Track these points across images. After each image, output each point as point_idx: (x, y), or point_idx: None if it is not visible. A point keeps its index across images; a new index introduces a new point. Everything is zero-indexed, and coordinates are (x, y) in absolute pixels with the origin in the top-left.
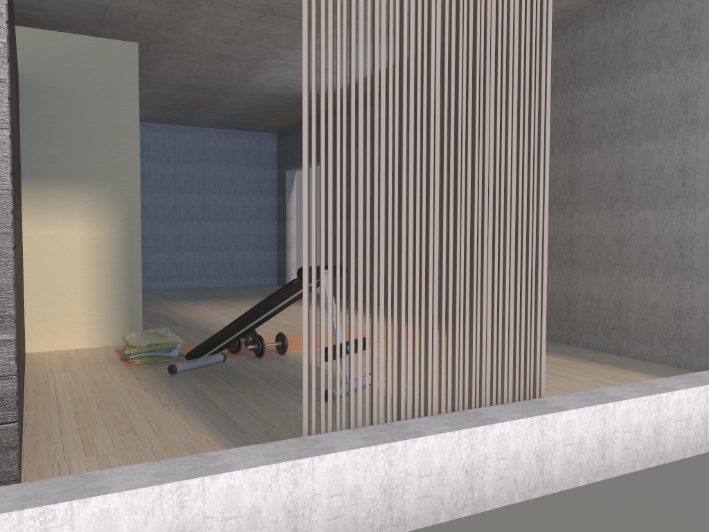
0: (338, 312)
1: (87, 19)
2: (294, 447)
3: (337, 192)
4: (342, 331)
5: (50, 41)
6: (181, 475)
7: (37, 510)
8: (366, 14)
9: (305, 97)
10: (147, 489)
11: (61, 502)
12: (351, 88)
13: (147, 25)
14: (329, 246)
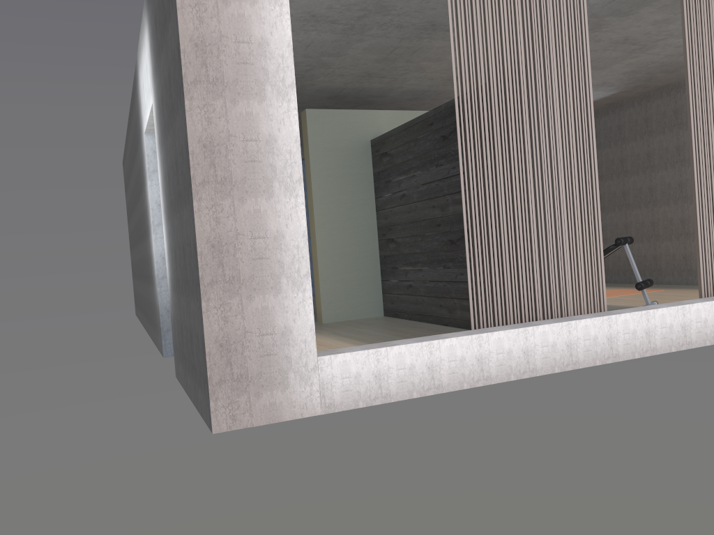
0: (711, 242)
1: (406, 98)
2: (708, 299)
3: (707, 188)
4: (713, 251)
5: (400, 117)
6: (679, 304)
7: (645, 311)
8: (596, 76)
9: (694, 148)
10: (673, 307)
11: (651, 309)
12: (709, 141)
13: (441, 98)
14: (706, 213)
